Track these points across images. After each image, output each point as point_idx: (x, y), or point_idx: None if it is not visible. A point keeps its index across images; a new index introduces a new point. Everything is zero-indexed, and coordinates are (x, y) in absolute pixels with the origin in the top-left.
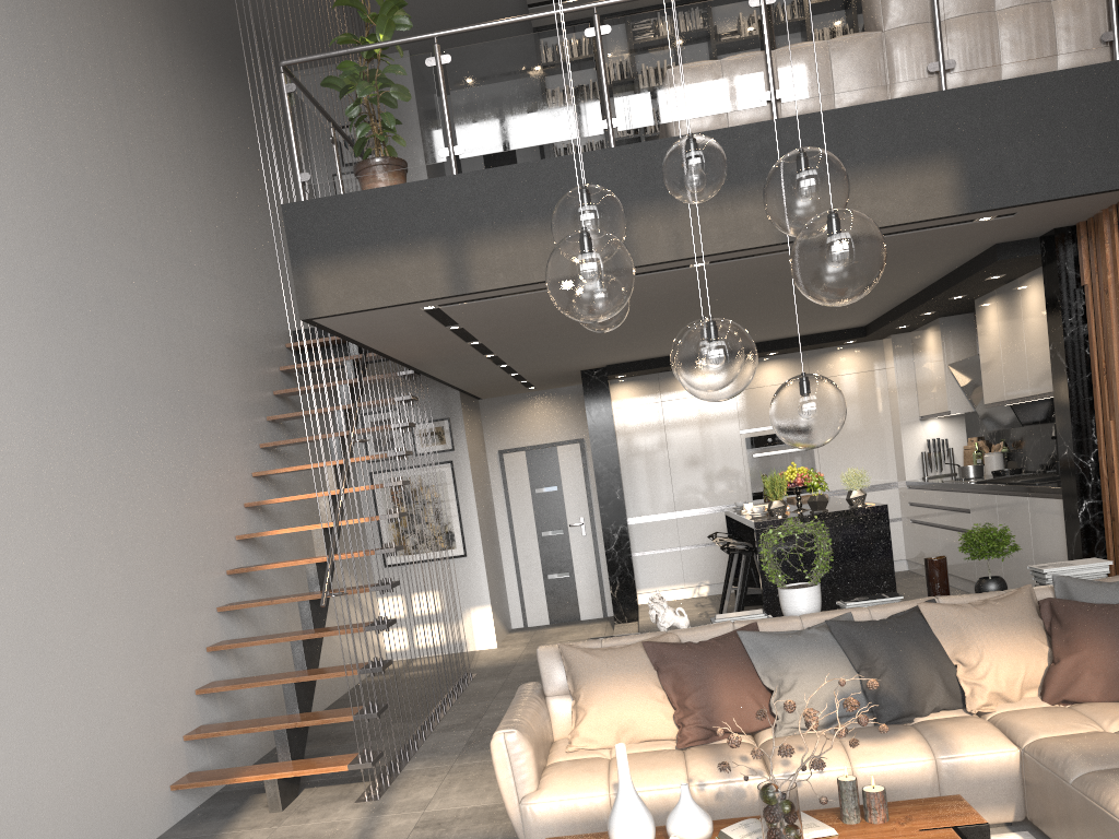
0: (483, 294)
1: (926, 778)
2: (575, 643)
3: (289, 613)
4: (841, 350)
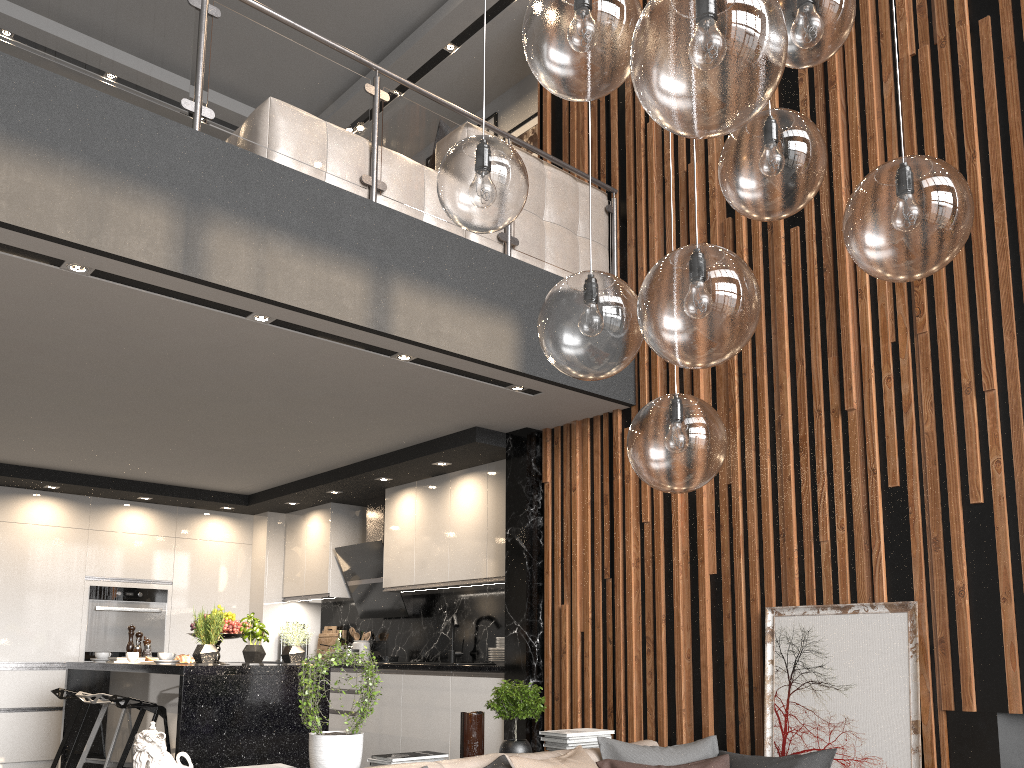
0: None
1: None
2: None
3: None
4: (213, 515)
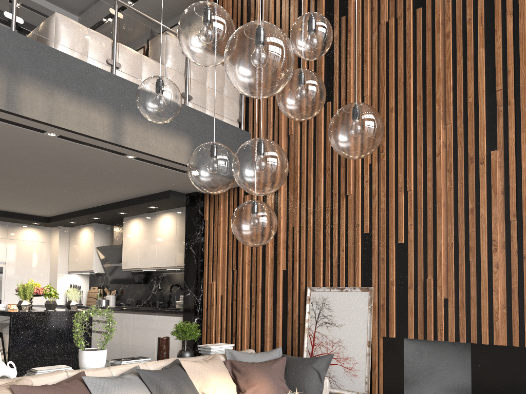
0: None
1: None
2: None
3: None
4: (28, 227)
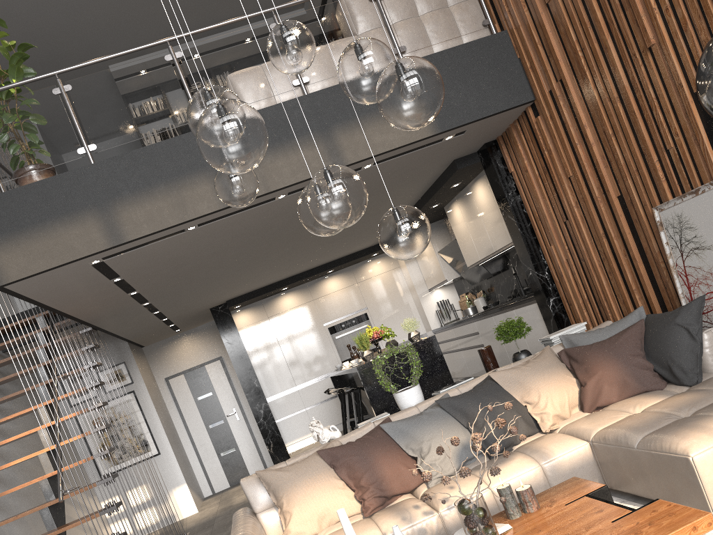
0: (135, 242)
1: (539, 480)
2: (267, 469)
3: (33, 527)
4: (371, 261)
